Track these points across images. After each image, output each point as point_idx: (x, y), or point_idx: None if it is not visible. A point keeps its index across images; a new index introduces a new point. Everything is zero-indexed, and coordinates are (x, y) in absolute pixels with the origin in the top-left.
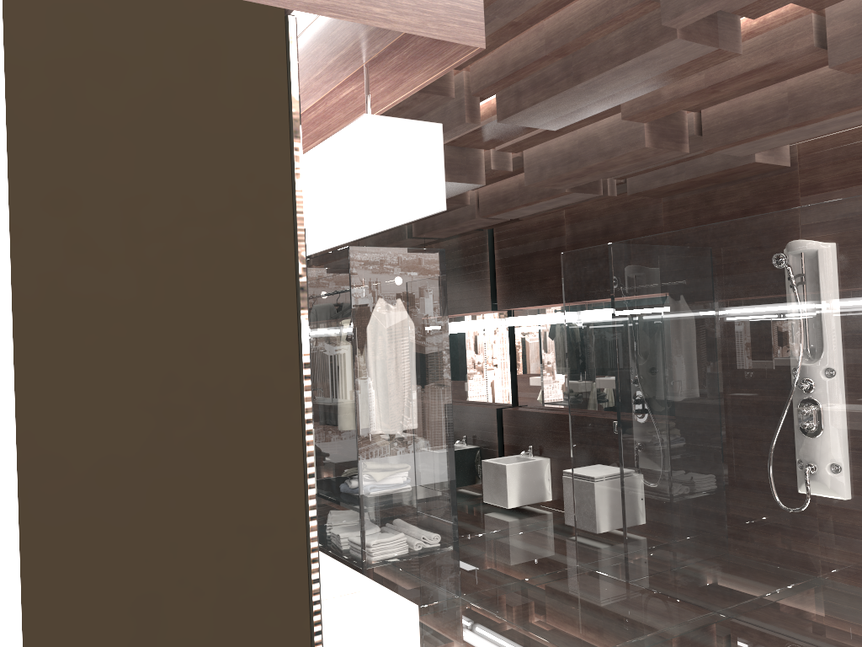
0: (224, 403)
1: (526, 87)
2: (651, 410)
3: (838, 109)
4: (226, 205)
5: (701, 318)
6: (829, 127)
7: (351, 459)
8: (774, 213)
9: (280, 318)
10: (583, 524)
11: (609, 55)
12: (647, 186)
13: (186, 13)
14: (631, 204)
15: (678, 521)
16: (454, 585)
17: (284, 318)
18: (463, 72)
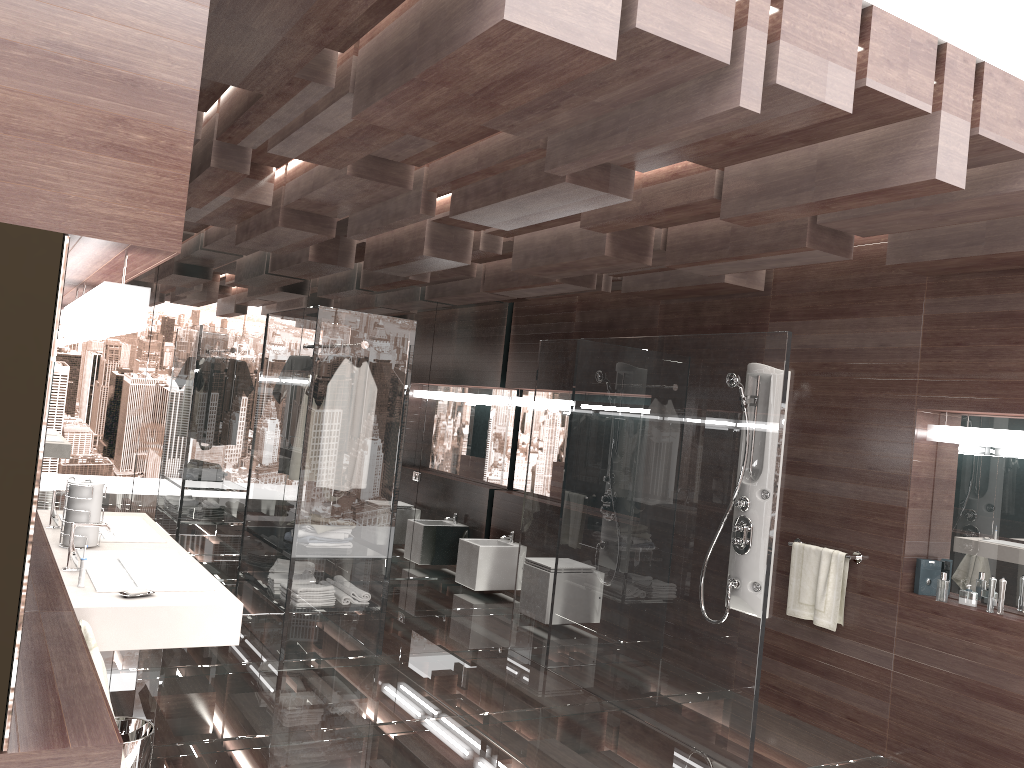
0: (2, 405)
1: (472, 192)
2: (586, 504)
3: (763, 250)
4: (18, 319)
5: (636, 423)
6: (768, 264)
7: (291, 507)
8: (701, 336)
9: (37, 372)
10: (519, 608)
11: (525, 181)
12: (638, 288)
13: (12, 235)
14: (634, 301)
15: (592, 613)
16: (376, 644)
17: (39, 373)
18: (424, 168)
